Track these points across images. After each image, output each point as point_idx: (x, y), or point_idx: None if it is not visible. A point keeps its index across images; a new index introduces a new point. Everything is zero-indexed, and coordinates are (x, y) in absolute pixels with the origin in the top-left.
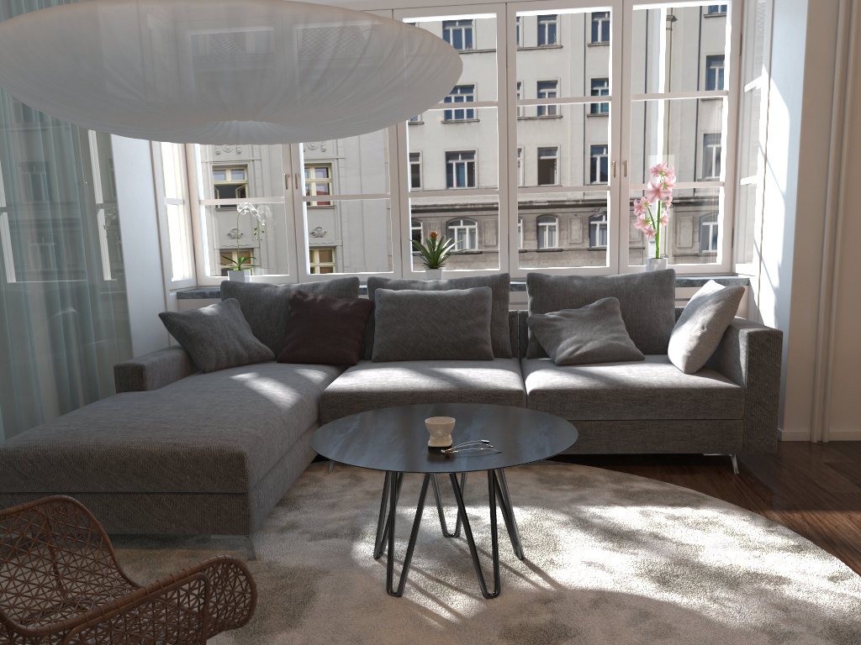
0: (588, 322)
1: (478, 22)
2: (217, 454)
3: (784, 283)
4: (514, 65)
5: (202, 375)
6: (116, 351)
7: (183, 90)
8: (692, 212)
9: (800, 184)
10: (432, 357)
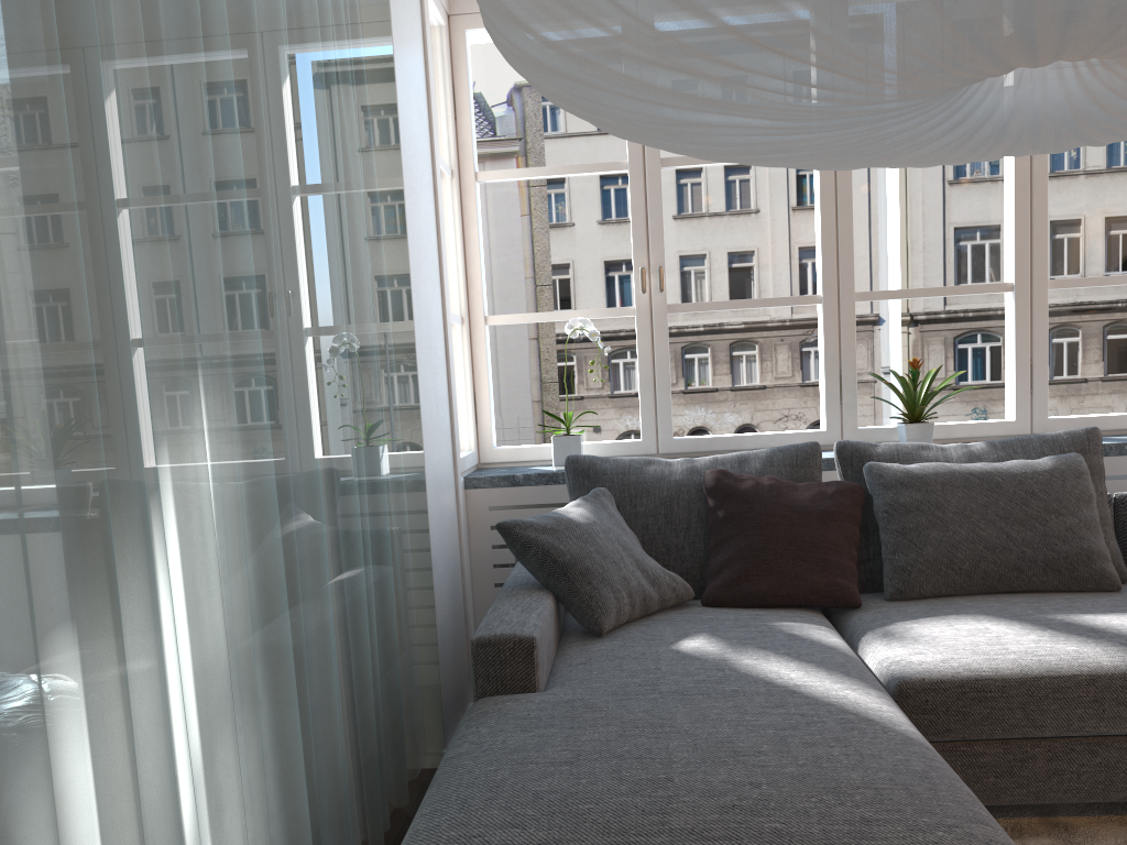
0: None
1: None
2: None
3: None
4: None
5: (604, 644)
6: (420, 598)
7: None
8: (913, 332)
9: None
10: (1004, 588)
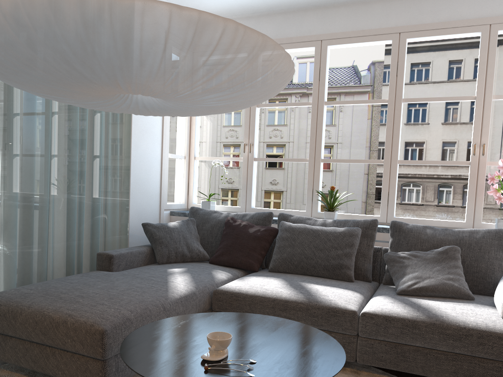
0: (431, 263)
1: (438, 66)
2: (88, 328)
3: None
4: (402, 74)
5: (154, 266)
6: (114, 243)
7: (49, 65)
8: None
9: None
10: (309, 273)
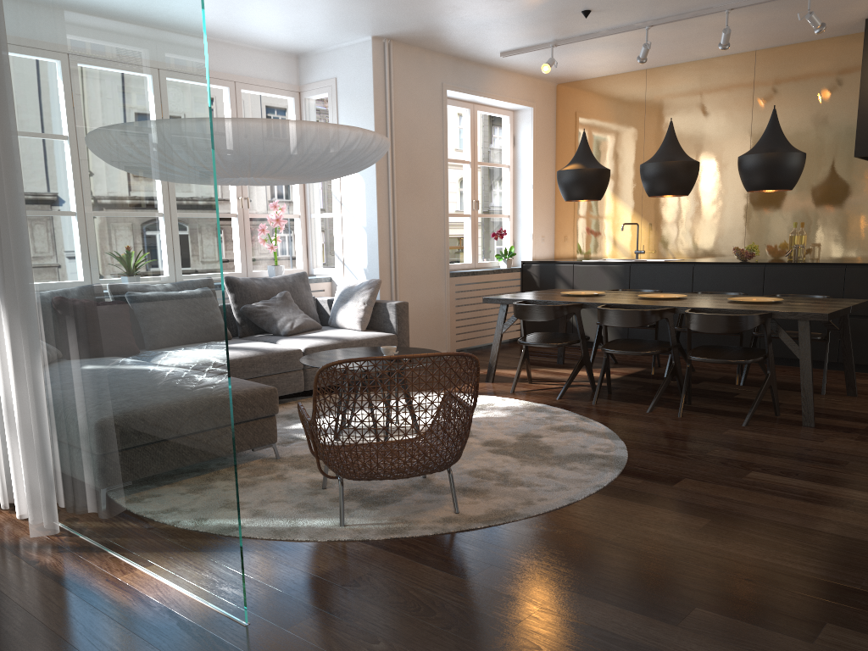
0: (284, 308)
1: None
2: (263, 391)
3: (371, 278)
4: None
5: None
6: None
7: (318, 167)
8: None
9: (378, 221)
10: None
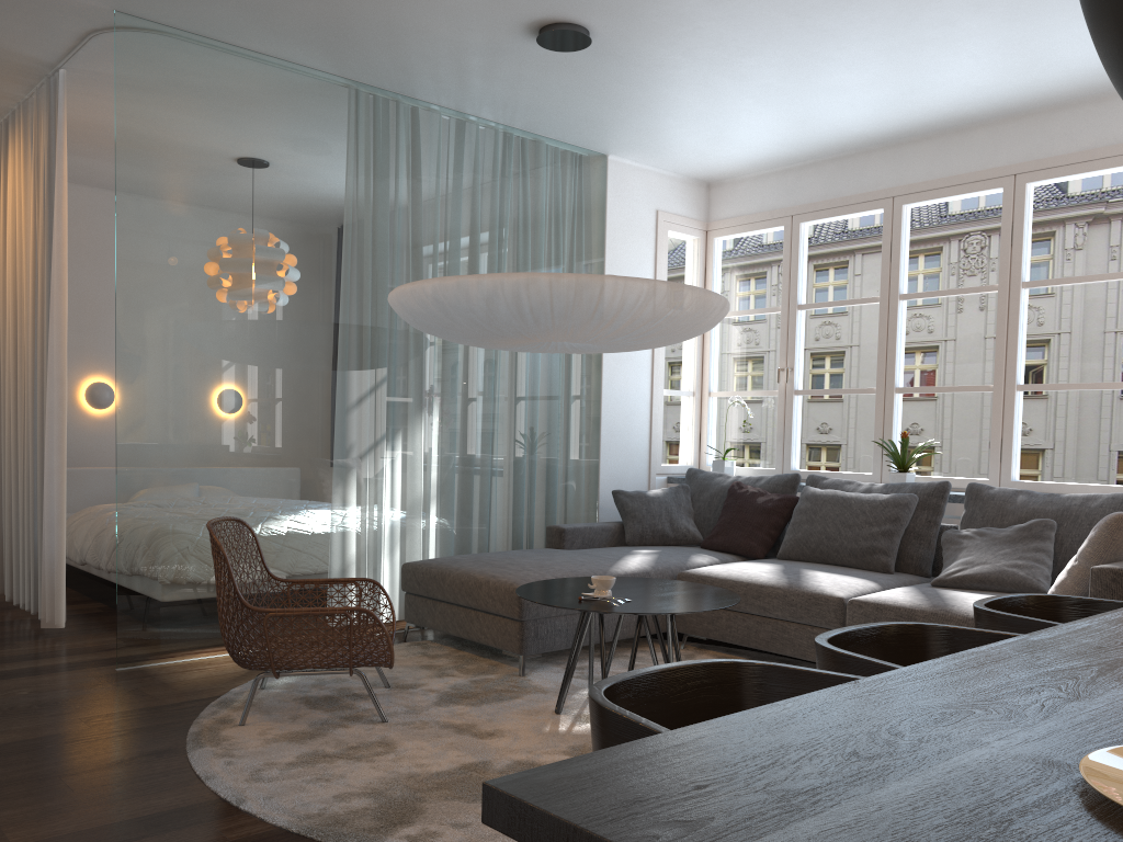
0: (999, 544)
1: None
2: (507, 587)
3: None
4: (1019, 242)
5: (621, 547)
6: (577, 519)
7: (464, 328)
8: None
9: None
10: (831, 561)
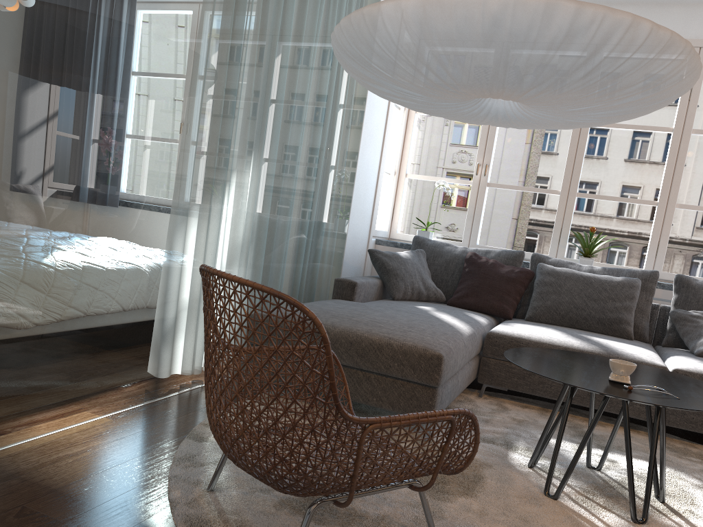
0: None
1: None
2: (421, 352)
3: None
4: (696, 99)
5: (392, 301)
6: (331, 271)
7: (483, 66)
8: None
9: None
10: (578, 326)
